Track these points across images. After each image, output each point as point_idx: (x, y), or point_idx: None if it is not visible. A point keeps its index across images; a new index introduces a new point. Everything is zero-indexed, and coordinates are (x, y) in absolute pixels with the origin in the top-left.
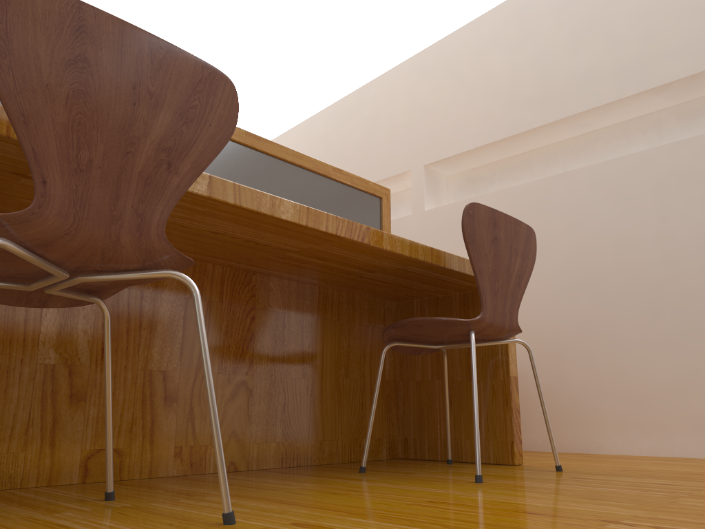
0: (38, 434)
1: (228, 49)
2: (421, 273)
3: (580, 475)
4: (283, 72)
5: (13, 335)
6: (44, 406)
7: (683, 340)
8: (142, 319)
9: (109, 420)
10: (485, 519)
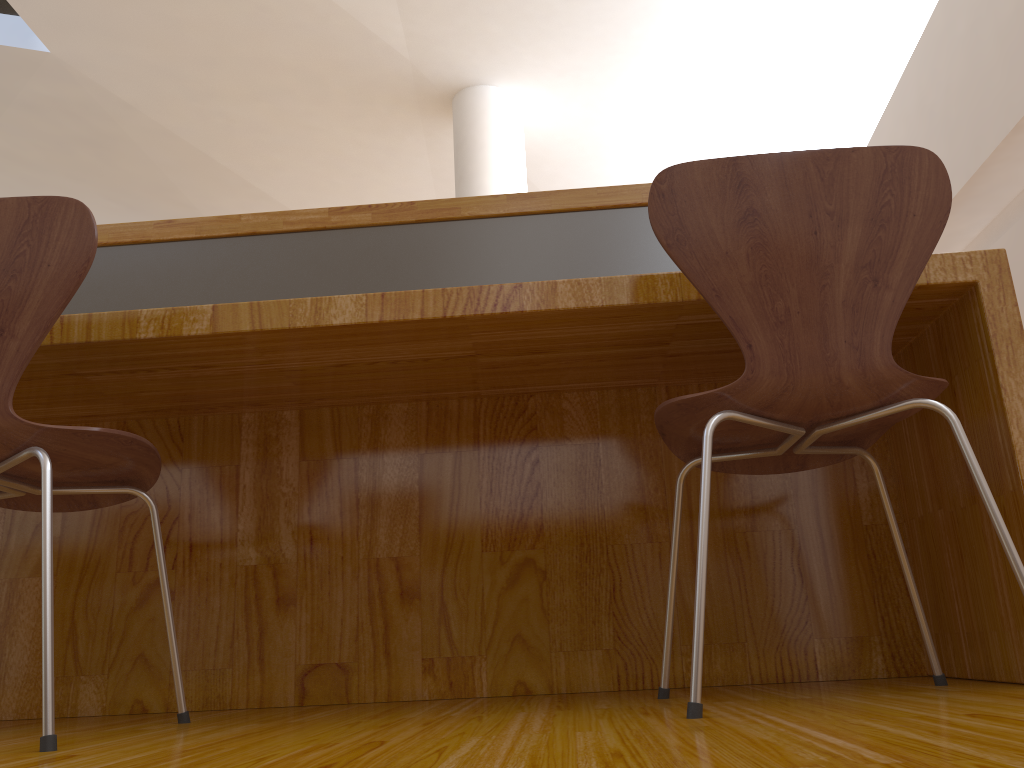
0: (244, 648)
1: (801, 39)
2: None
3: None
4: (868, 29)
5: (210, 537)
6: (248, 615)
7: None
8: (360, 494)
9: (168, 627)
10: None
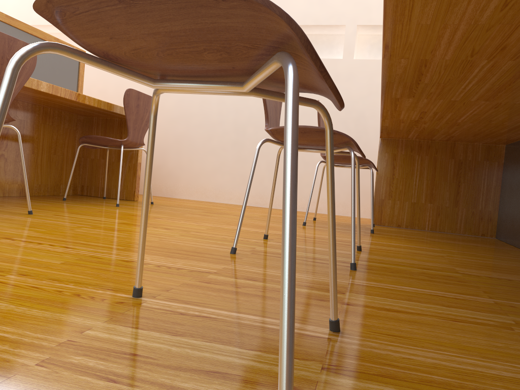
0: None
1: None
2: (101, 111)
3: (159, 206)
4: None
5: None
6: None
7: (219, 152)
8: None
9: None
10: (118, 216)
